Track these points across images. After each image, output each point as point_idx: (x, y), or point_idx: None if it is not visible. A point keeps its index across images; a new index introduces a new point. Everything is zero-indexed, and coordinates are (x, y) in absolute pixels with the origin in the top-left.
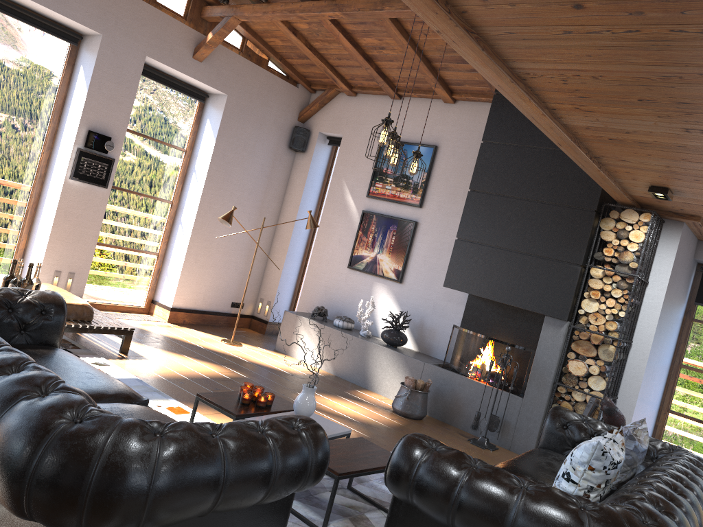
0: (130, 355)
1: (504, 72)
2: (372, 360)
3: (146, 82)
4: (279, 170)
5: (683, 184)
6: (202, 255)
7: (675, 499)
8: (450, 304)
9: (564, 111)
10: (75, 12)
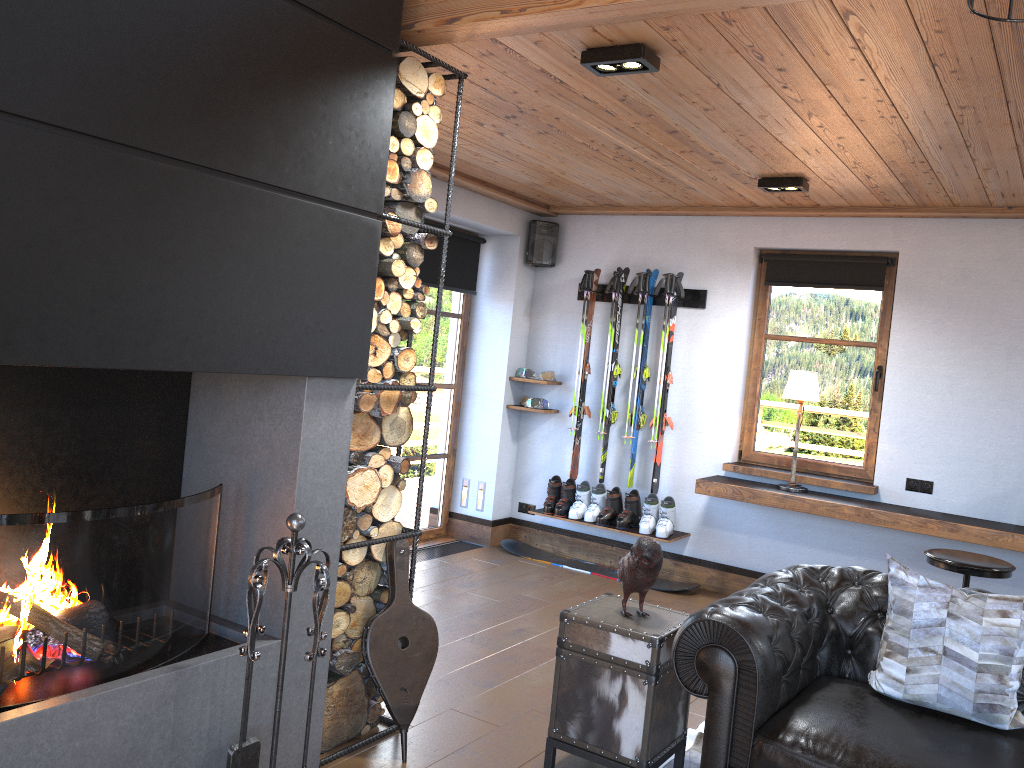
0: None
1: None
2: None
3: None
4: None
5: (716, 64)
6: None
7: None
8: None
9: None
10: None
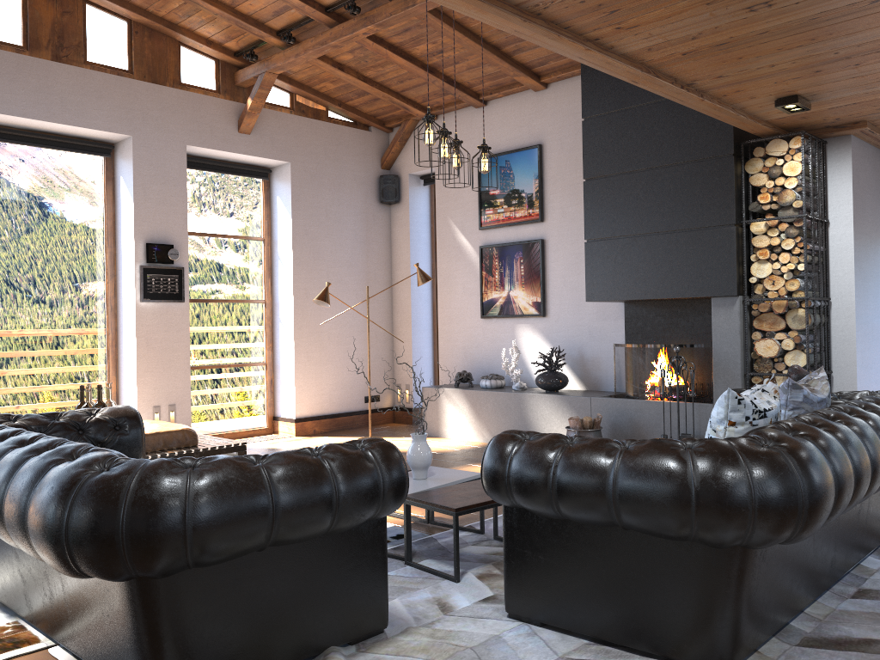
0: None
1: (508, 12)
2: (532, 413)
3: (197, 175)
4: (376, 231)
5: (809, 83)
6: (314, 351)
7: (823, 424)
8: (606, 323)
9: (609, 37)
10: (96, 120)
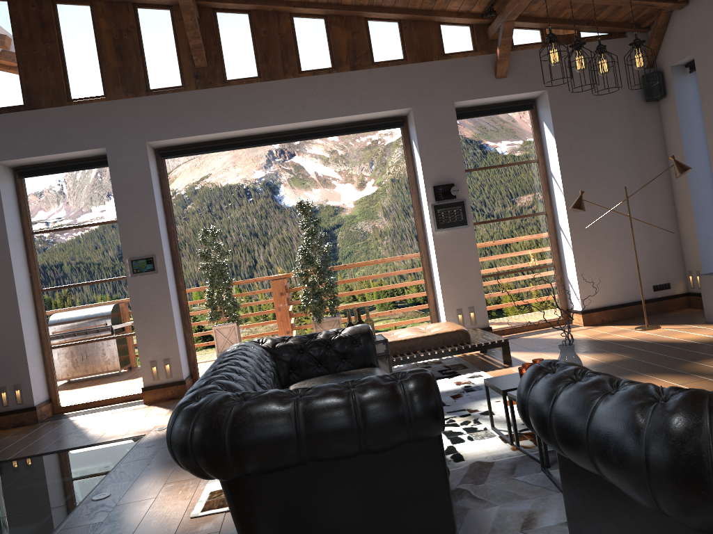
0: (512, 364)
1: None
2: None
3: (473, 121)
4: (645, 129)
5: None
6: (593, 250)
7: None
8: None
9: None
10: (385, 104)
